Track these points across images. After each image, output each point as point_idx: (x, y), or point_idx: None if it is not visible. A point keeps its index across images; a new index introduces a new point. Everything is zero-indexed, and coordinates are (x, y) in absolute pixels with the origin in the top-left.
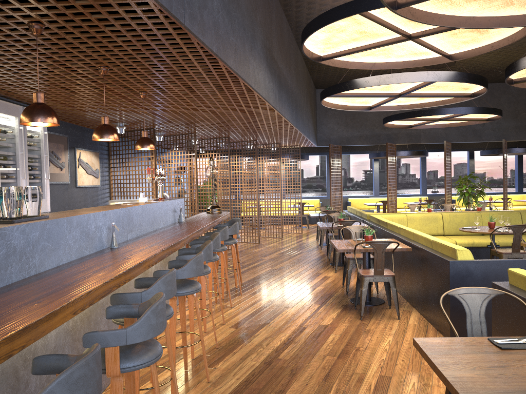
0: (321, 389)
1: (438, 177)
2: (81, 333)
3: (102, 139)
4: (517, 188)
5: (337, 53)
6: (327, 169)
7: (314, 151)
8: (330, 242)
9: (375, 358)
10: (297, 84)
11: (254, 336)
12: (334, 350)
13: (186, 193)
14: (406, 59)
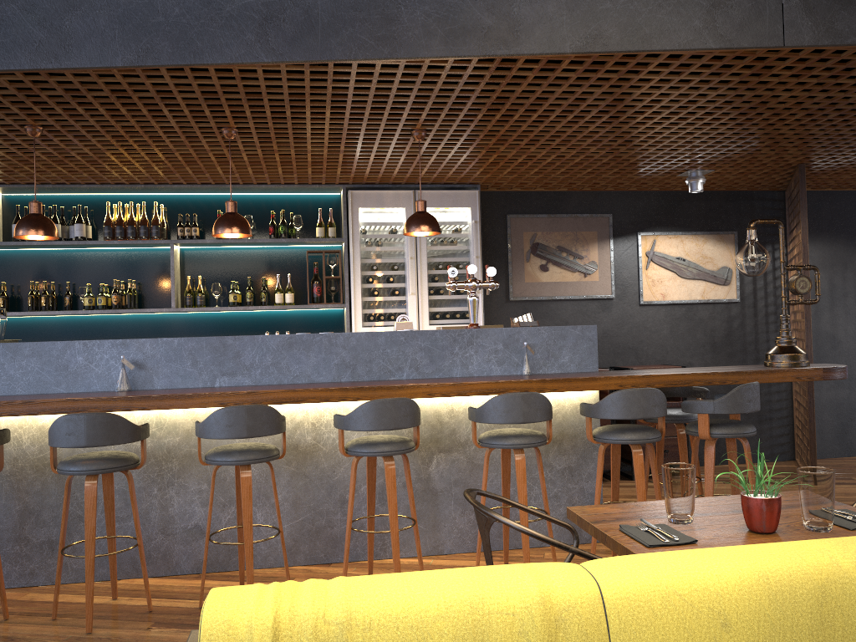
0: None
1: None
2: (37, 486)
3: (249, 235)
4: None
5: None
6: None
7: None
8: None
9: None
10: None
11: None
12: None
13: None
14: None
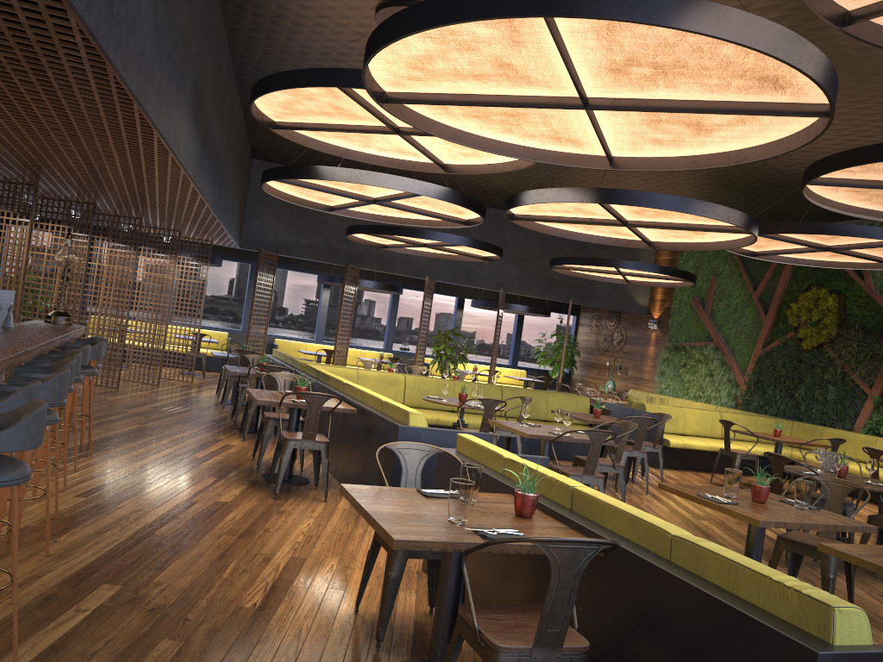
0: (214, 567)
1: (412, 328)
2: None
3: None
4: (511, 360)
5: (299, 124)
6: (249, 287)
7: (232, 255)
8: (240, 397)
9: (288, 540)
10: (227, 148)
11: (116, 508)
12: (235, 529)
13: (0, 284)
14: (389, 155)
